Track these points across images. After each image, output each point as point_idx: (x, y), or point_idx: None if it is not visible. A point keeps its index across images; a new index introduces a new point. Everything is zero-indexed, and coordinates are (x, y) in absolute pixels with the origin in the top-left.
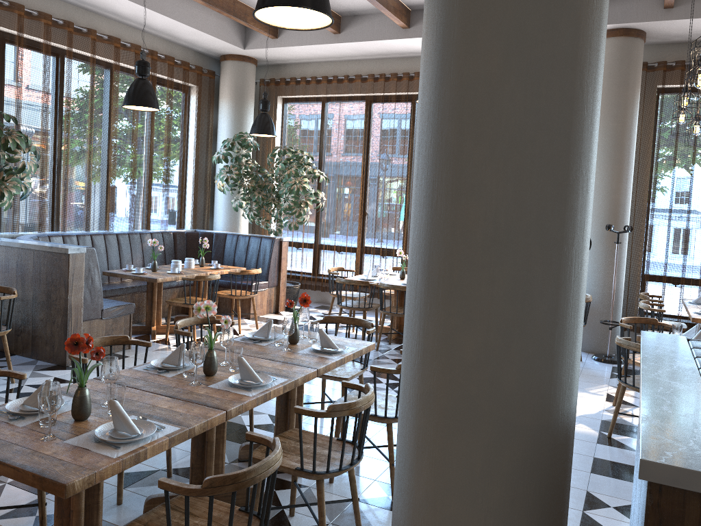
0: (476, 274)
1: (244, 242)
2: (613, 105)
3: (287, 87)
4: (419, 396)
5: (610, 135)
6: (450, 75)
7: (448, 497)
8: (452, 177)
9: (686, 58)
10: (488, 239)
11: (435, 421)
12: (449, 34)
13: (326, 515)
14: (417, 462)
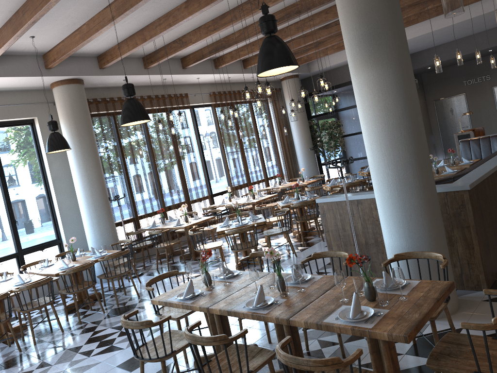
0: (428, 157)
1: None
2: (85, 125)
3: None
4: (426, 203)
5: (89, 144)
6: (408, 97)
7: (440, 228)
8: (417, 129)
9: (93, 97)
10: (427, 146)
11: (432, 207)
12: (404, 84)
13: (308, 340)
14: (431, 225)
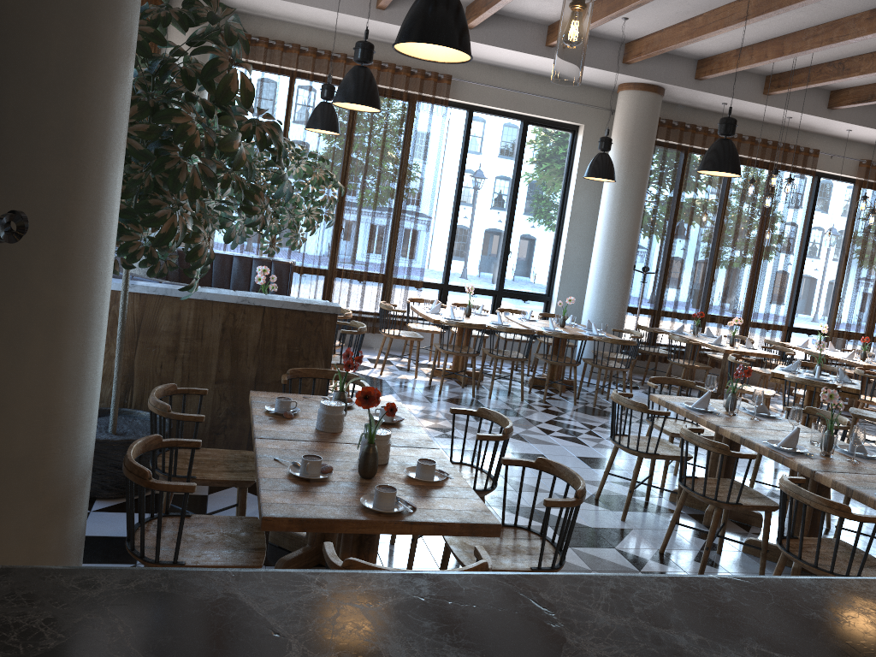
0: None
1: (244, 265)
2: (642, 154)
3: (251, 48)
4: None
5: (637, 183)
6: None
7: None
8: None
9: (668, 117)
10: None
11: None
12: None
13: None
14: None
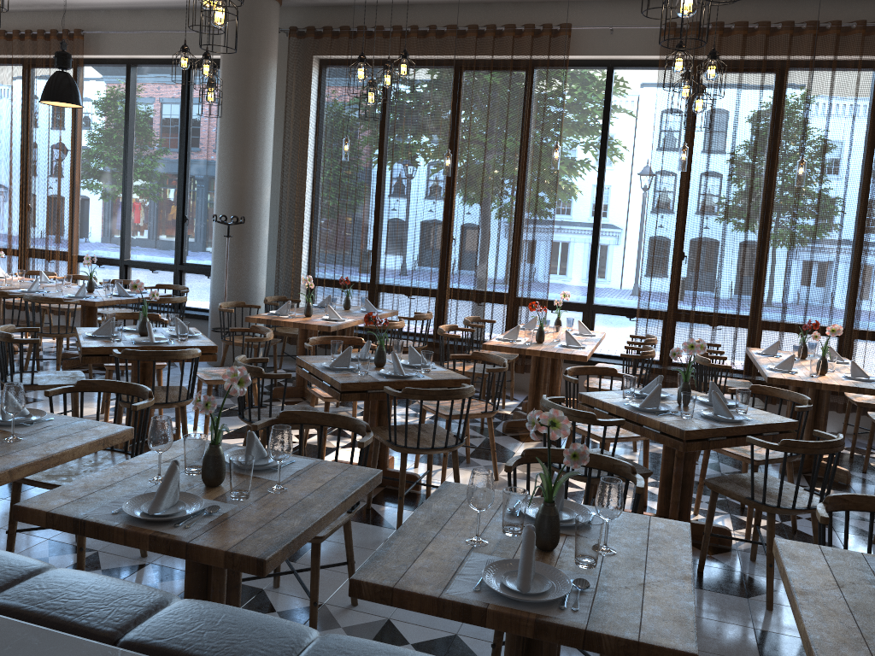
0: None
1: None
2: (234, 74)
3: None
4: None
5: (232, 111)
6: None
7: None
8: None
9: (340, 24)
10: None
11: None
12: None
13: None
14: None
